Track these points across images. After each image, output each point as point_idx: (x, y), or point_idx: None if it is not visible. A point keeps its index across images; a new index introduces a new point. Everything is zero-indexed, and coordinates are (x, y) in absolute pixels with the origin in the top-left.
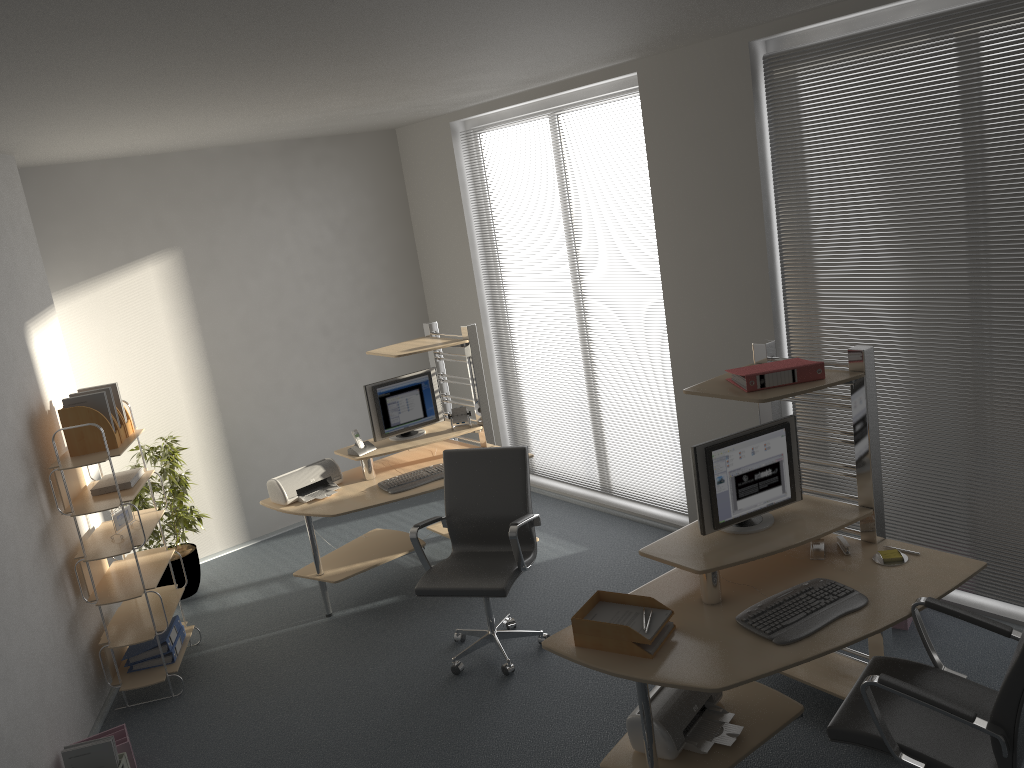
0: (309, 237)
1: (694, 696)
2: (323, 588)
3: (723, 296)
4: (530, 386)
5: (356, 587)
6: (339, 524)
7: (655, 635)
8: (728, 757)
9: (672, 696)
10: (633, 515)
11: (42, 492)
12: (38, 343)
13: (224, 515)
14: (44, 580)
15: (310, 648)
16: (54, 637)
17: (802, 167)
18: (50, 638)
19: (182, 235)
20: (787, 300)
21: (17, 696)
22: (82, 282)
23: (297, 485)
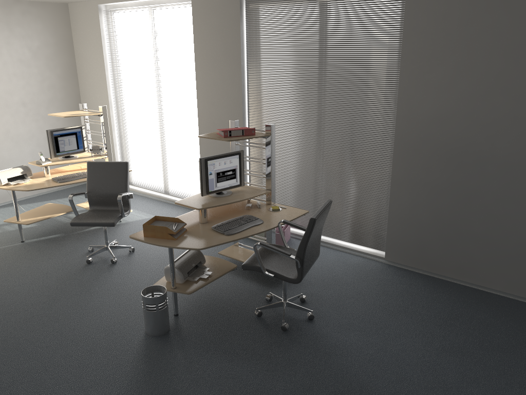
0: (17, 53)
1: (193, 260)
2: (20, 228)
3: (223, 103)
4: (132, 141)
5: (37, 230)
6: (28, 204)
7: (177, 231)
8: (204, 282)
9: (184, 260)
10: None
11: None
12: None
13: None
14: None
15: (12, 255)
16: None
17: (258, 49)
18: None
19: None
20: (249, 107)
21: None
22: None
23: (8, 176)
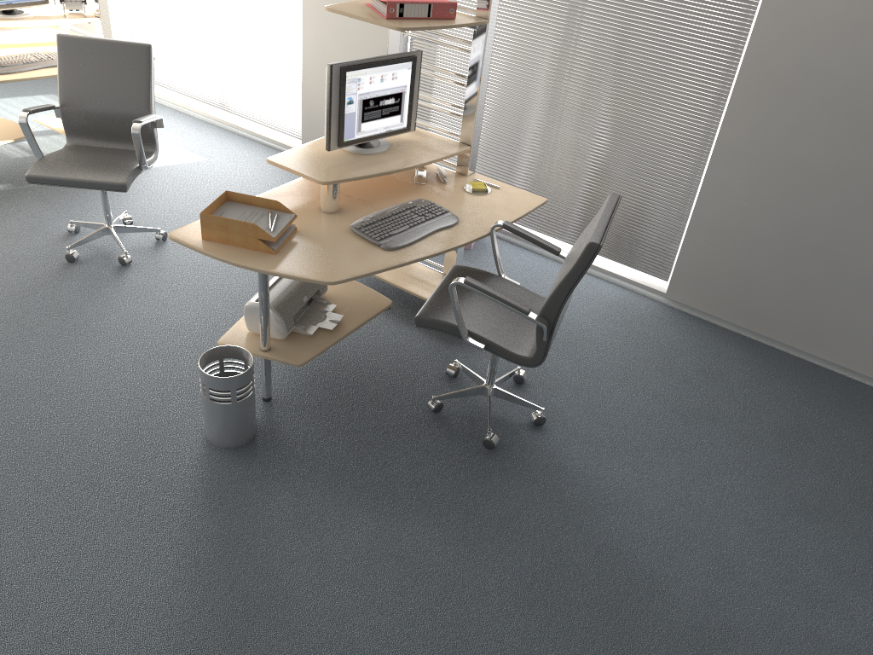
0: None
1: (305, 289)
2: None
3: None
4: None
5: None
6: None
7: (280, 234)
8: (329, 338)
9: (286, 288)
10: (250, 134)
11: None
12: None
13: None
14: None
15: None
16: None
17: None
18: None
19: None
20: None
21: None
22: None
23: None
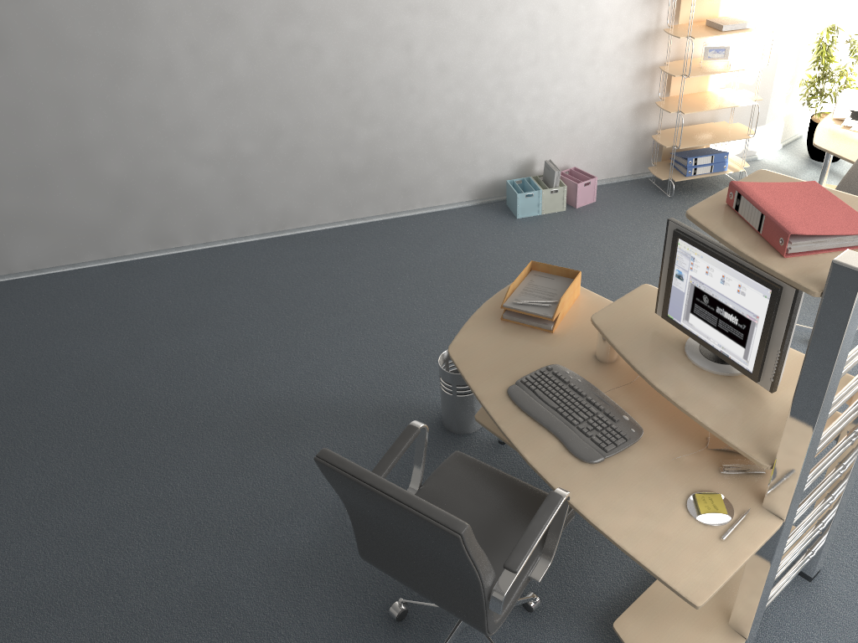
0: None
1: None
2: None
3: None
4: None
5: None
6: None
7: (512, 309)
8: None
9: None
10: None
11: (668, 4)
12: None
13: None
14: (625, 64)
15: None
16: (612, 104)
17: None
18: (607, 102)
19: None
20: None
21: (544, 115)
22: None
23: (854, 106)
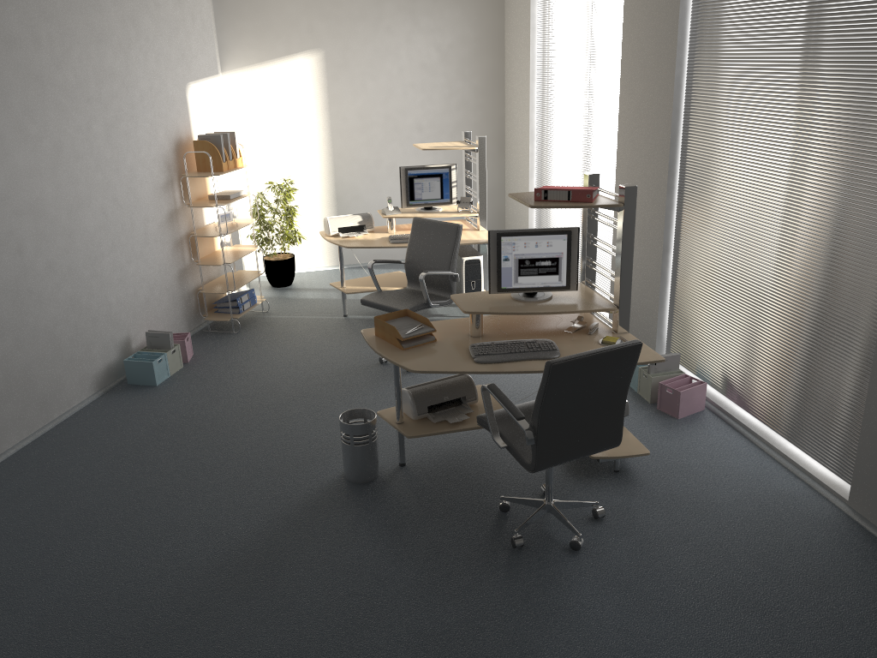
0: (419, 55)
1: (449, 391)
2: (343, 297)
3: (646, 143)
4: None
5: None
6: (400, 269)
7: (410, 337)
8: (445, 428)
9: (433, 386)
10: None
11: (177, 189)
12: (197, 98)
13: (326, 244)
14: (165, 240)
15: (320, 329)
16: (166, 274)
17: (704, 43)
18: (162, 273)
19: (326, 41)
20: (682, 153)
21: (128, 294)
22: (255, 64)
23: (339, 225)
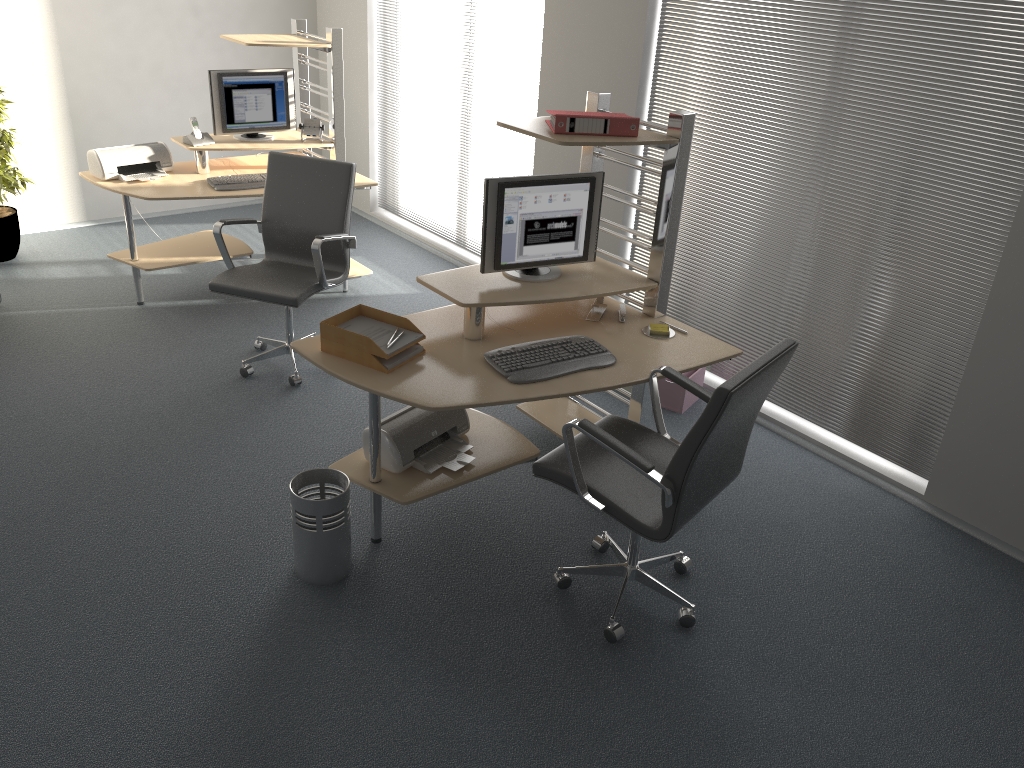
0: None
1: (436, 423)
2: (136, 275)
3: (598, 50)
4: (405, 120)
5: (178, 284)
6: (185, 224)
7: (396, 352)
8: (450, 480)
9: (414, 418)
10: None
11: None
12: None
13: (59, 189)
14: None
15: (110, 329)
16: None
17: None
18: None
19: None
20: (658, 67)
21: None
22: None
23: (119, 162)
